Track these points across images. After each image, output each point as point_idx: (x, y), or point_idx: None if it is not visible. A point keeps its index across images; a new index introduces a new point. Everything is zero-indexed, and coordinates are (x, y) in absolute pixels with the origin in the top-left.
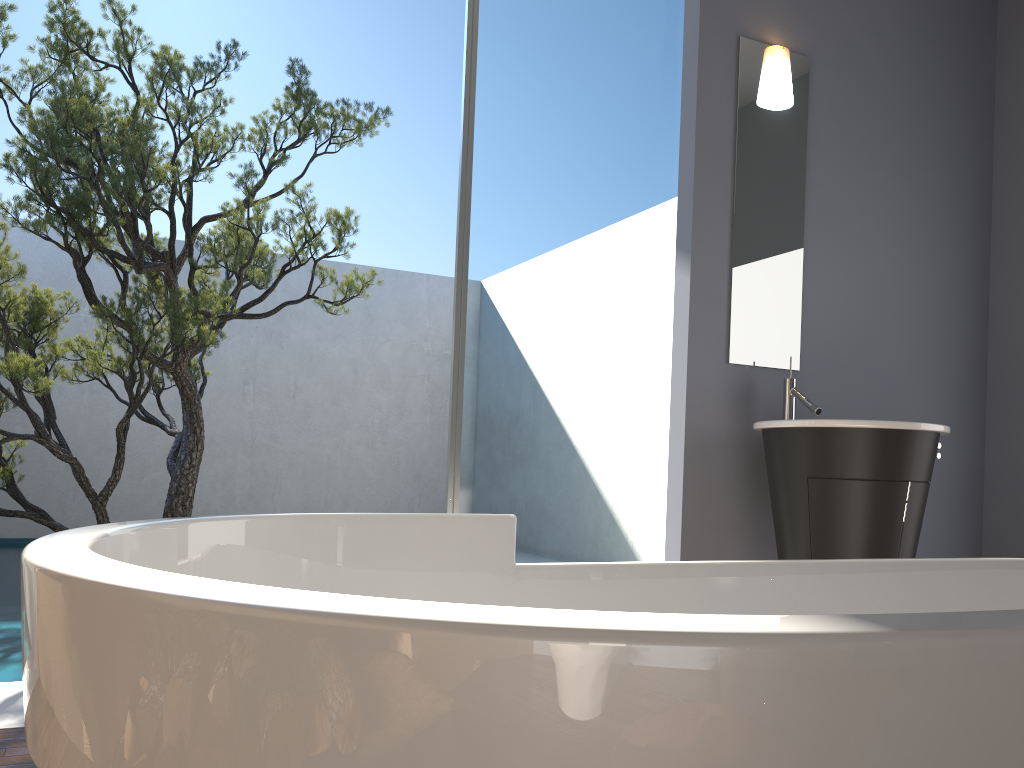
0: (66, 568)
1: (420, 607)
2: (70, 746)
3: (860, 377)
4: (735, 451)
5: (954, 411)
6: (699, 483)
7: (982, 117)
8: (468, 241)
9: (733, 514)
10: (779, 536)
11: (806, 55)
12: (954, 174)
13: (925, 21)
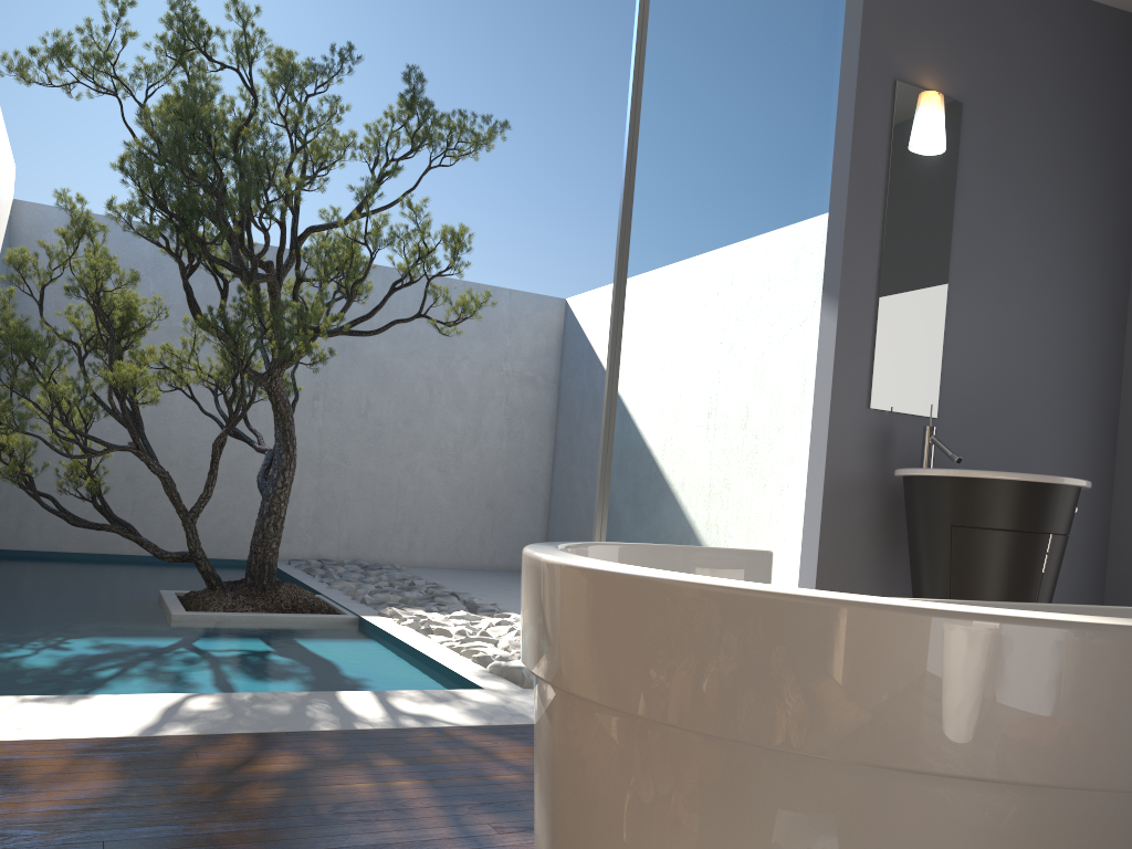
0: (659, 575)
1: (944, 605)
2: (667, 689)
3: (995, 427)
4: (871, 496)
5: (1084, 464)
6: (835, 526)
7: (1127, 167)
8: (626, 277)
9: (866, 558)
10: (917, 582)
11: (959, 100)
12: (1097, 225)
13: (1076, 68)
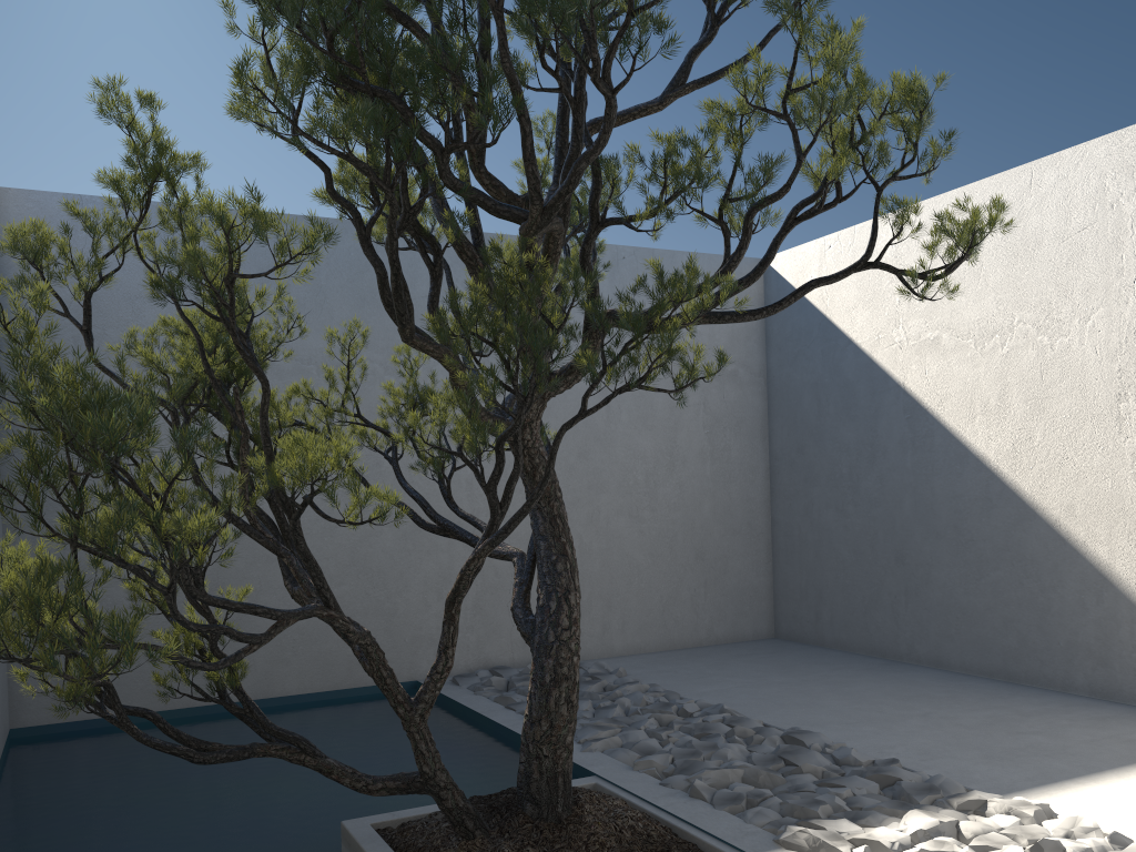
0: None
1: None
2: None
3: None
4: None
5: None
6: None
7: None
8: None
9: None
10: None
11: None
12: None
13: None
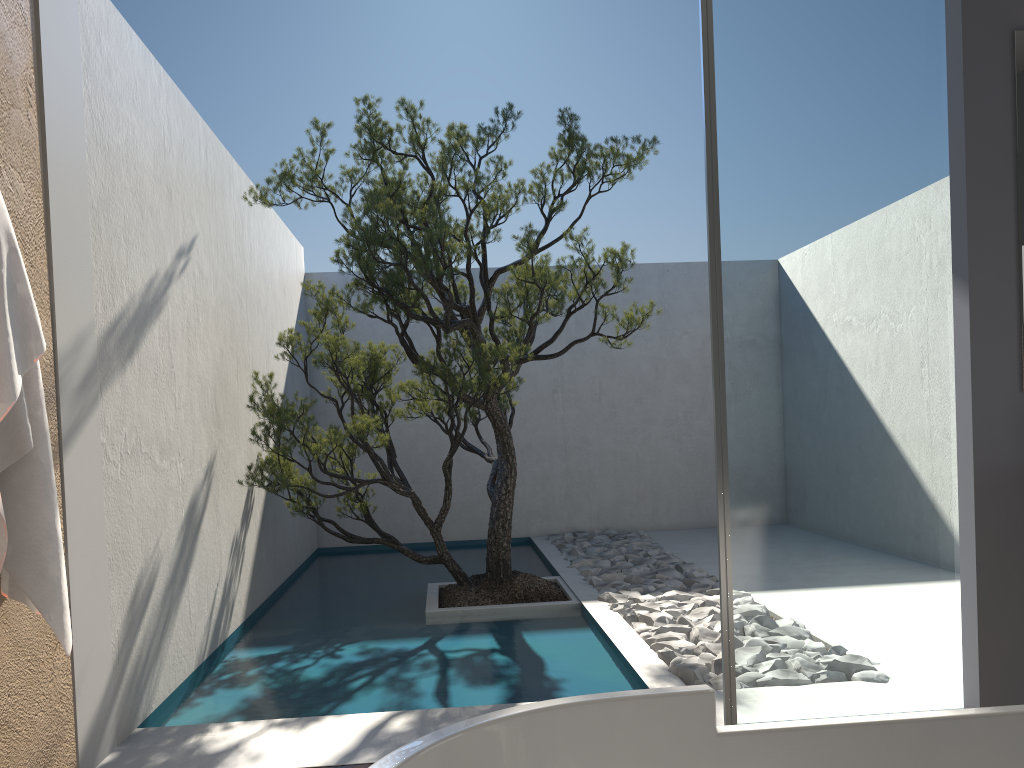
0: None
1: None
2: None
3: None
4: None
5: None
6: (995, 522)
7: None
8: (721, 308)
9: None
10: None
11: None
12: None
13: None
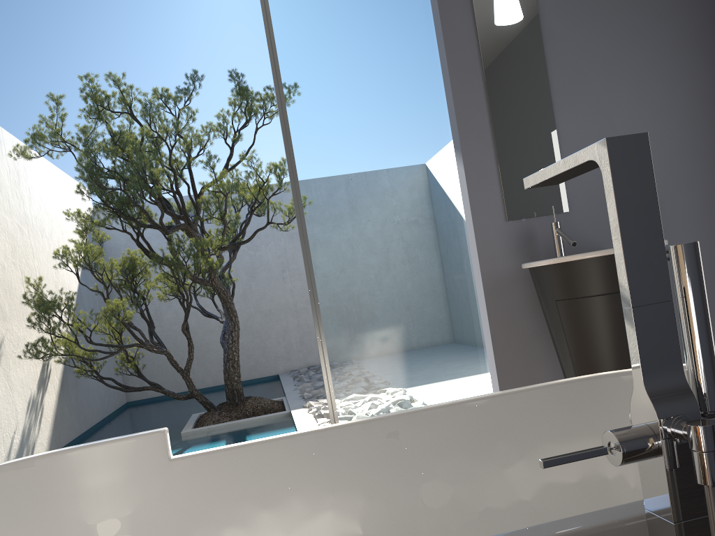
0: None
1: None
2: None
3: None
4: (526, 282)
5: None
6: (500, 311)
7: None
8: (298, 187)
9: (533, 327)
10: (553, 343)
11: None
12: (686, 20)
13: None
